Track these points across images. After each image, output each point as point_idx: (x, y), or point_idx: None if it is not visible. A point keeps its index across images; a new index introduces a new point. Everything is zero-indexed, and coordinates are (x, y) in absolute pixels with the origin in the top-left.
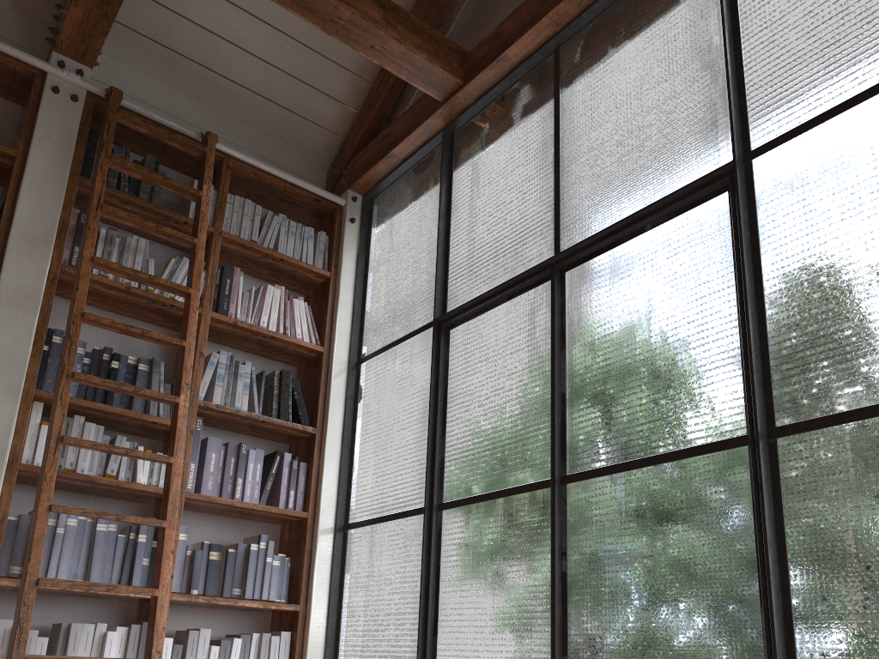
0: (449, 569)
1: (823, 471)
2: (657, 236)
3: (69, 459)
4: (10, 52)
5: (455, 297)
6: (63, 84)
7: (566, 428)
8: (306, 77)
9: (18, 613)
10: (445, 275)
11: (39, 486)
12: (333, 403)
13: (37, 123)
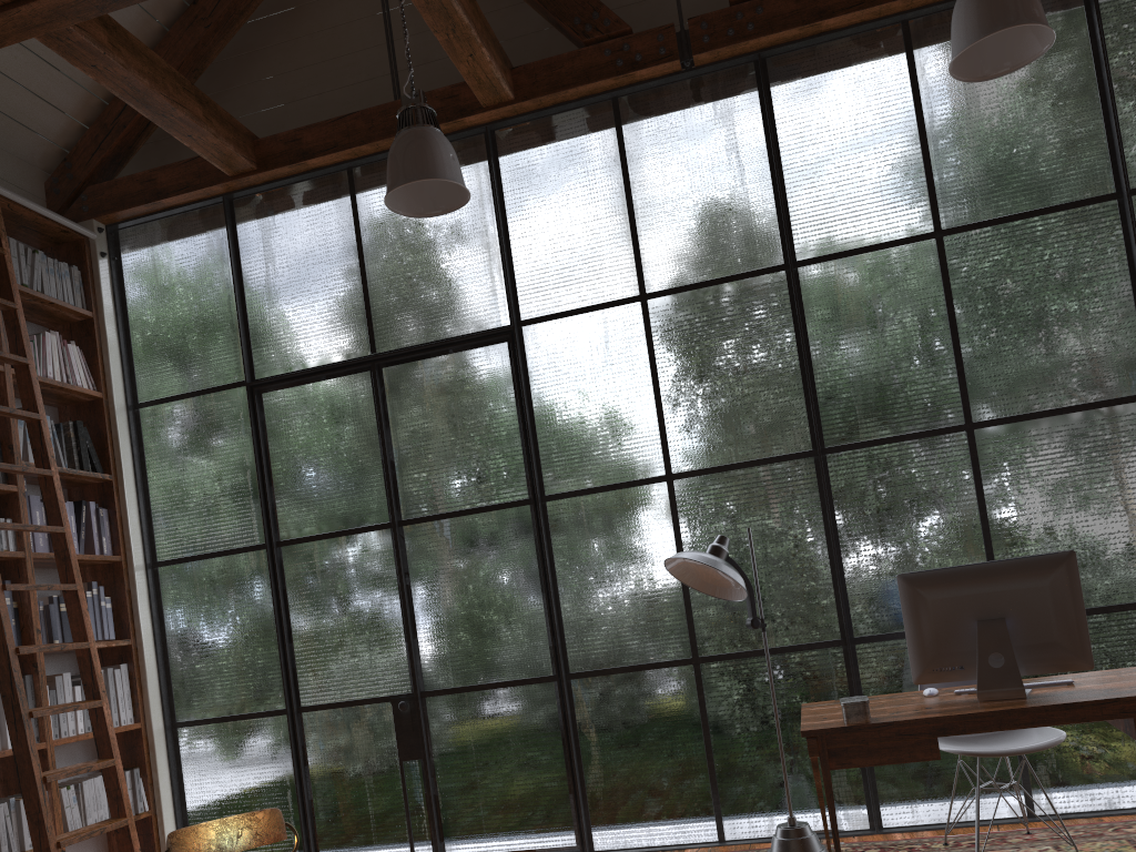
0: (298, 591)
1: (571, 520)
2: (458, 359)
3: None
4: None
5: (263, 364)
6: None
7: (398, 487)
8: (37, 89)
9: (12, 679)
10: (247, 341)
11: None
12: (123, 449)
13: None
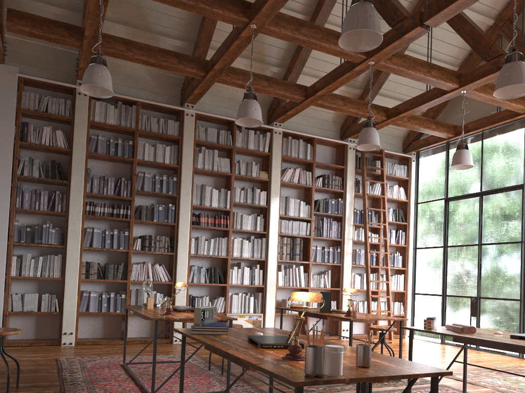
0: (450, 261)
1: None
2: (505, 194)
3: (360, 238)
4: (342, 142)
5: (450, 193)
6: (351, 146)
7: (482, 233)
8: None
9: (368, 272)
10: (447, 186)
11: (365, 247)
12: (411, 216)
13: (348, 158)
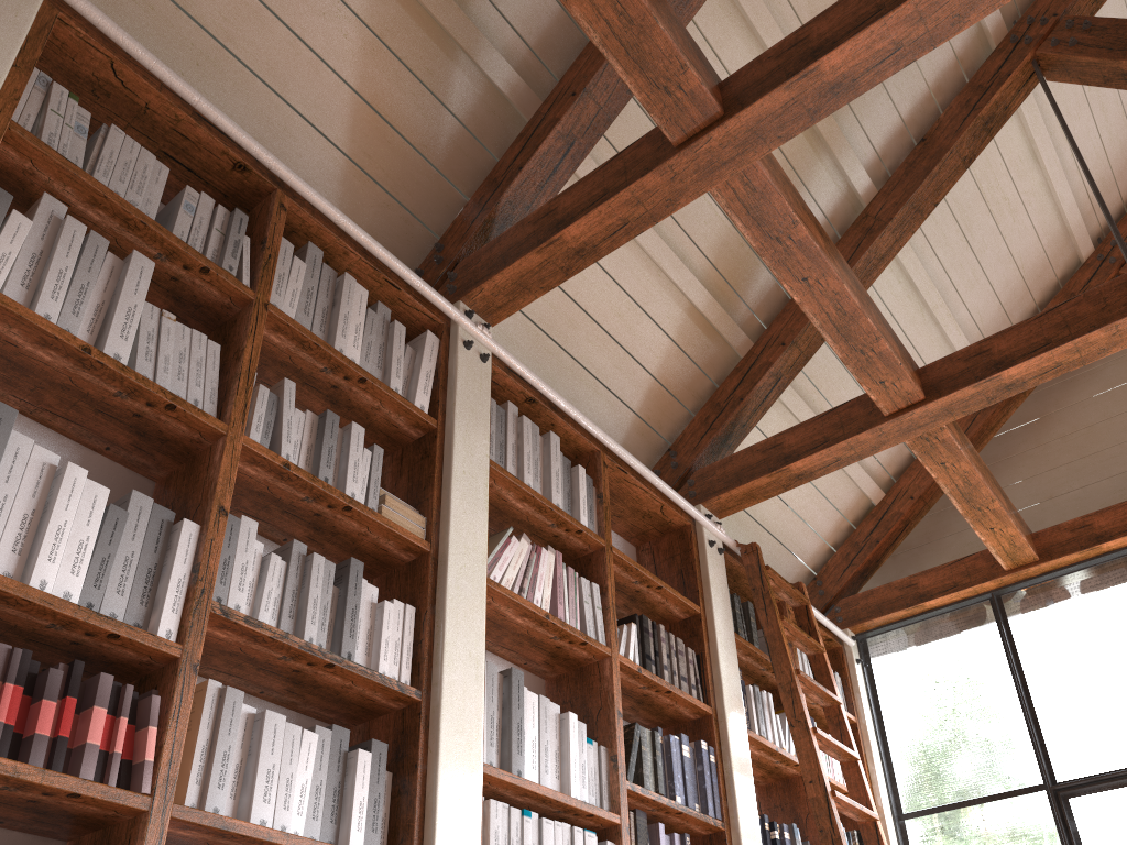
0: None
1: None
2: None
3: None
4: (689, 509)
5: (1065, 764)
6: (711, 537)
7: None
8: (807, 516)
9: None
10: (1038, 739)
11: None
12: None
13: (709, 579)
